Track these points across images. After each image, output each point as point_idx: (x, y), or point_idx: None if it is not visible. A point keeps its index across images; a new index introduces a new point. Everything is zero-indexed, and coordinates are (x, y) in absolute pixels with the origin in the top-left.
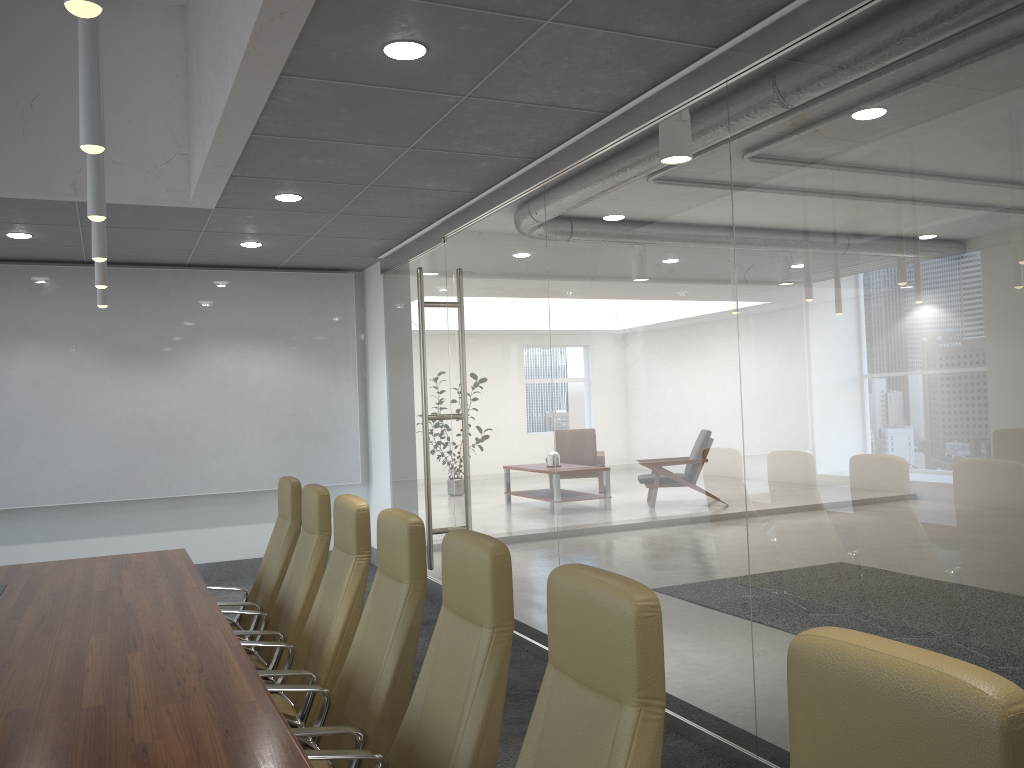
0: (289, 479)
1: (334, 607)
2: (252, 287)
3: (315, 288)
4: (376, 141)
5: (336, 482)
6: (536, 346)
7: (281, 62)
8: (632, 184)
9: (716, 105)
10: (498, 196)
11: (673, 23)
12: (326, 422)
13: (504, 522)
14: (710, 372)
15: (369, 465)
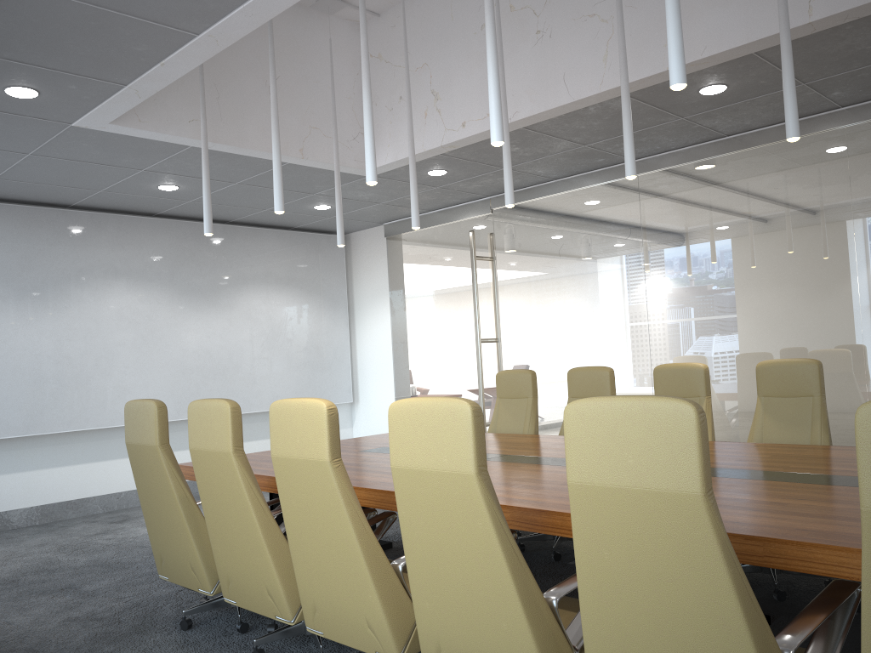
0: (525, 369)
1: None
2: (277, 243)
3: (319, 246)
4: (577, 139)
5: (336, 401)
6: (626, 283)
7: (642, 87)
8: (746, 180)
9: (835, 139)
10: (578, 182)
11: (849, 92)
12: (329, 353)
13: None
14: (829, 291)
15: (353, 388)
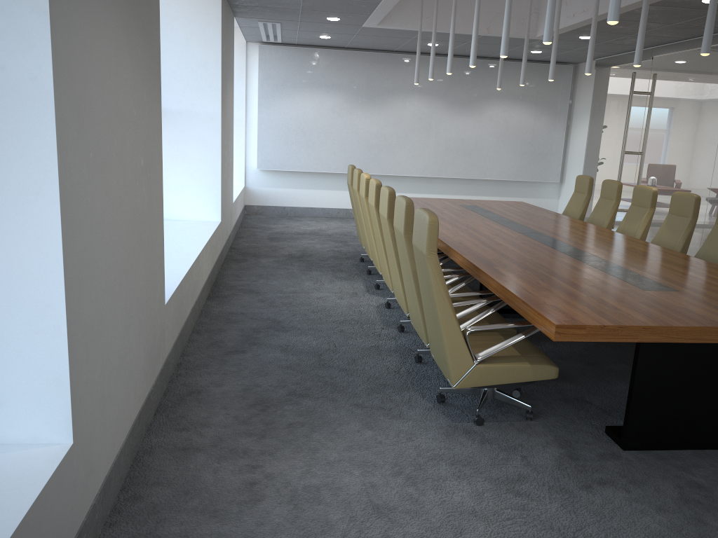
0: (587, 176)
1: (635, 227)
2: (519, 71)
3: None
4: (659, 22)
5: (546, 180)
6: (710, 124)
7: (652, 3)
8: None
9: None
10: (701, 43)
11: None
12: (546, 148)
13: (668, 208)
14: None
15: (563, 173)
